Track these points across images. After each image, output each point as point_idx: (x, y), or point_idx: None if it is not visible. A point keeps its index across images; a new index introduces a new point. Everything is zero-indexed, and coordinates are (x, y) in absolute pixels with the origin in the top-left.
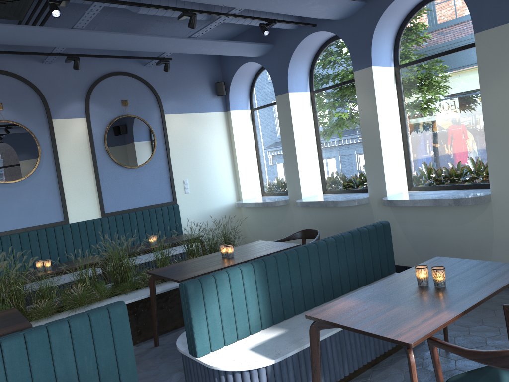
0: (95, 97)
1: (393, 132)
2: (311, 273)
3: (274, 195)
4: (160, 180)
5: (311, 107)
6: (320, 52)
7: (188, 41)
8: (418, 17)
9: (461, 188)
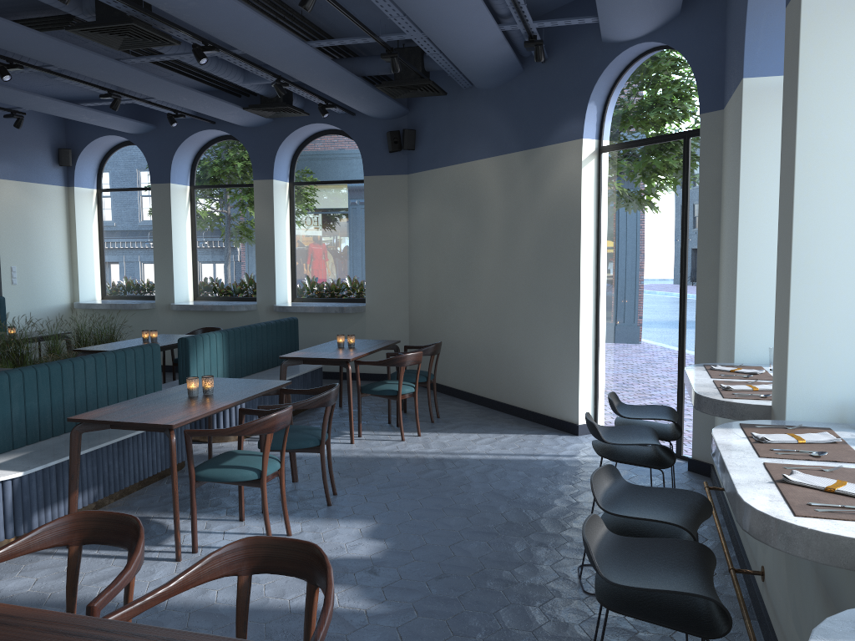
0: None
1: (284, 244)
2: (252, 347)
3: (122, 299)
4: None
5: (190, 203)
6: (209, 147)
7: (75, 107)
8: (316, 144)
9: (340, 302)
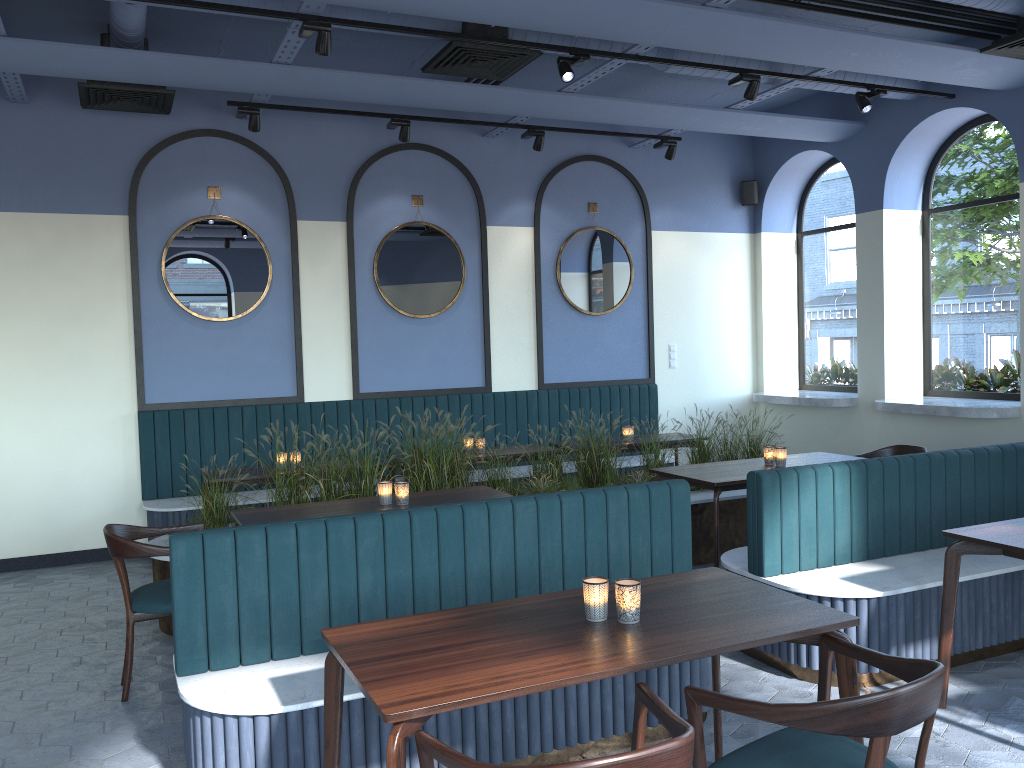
0: (550, 195)
1: None
2: (931, 496)
3: (823, 390)
4: (632, 340)
5: (920, 238)
6: (952, 142)
7: (723, 113)
8: None
9: None
